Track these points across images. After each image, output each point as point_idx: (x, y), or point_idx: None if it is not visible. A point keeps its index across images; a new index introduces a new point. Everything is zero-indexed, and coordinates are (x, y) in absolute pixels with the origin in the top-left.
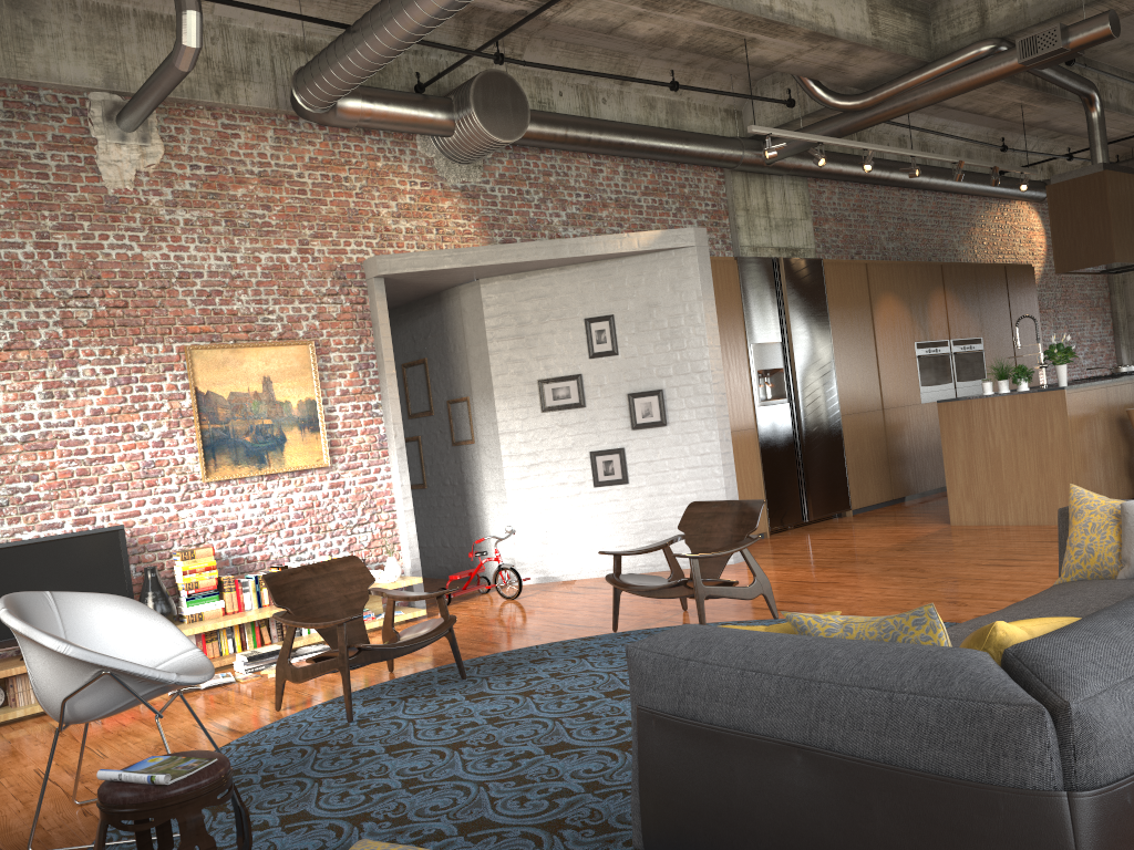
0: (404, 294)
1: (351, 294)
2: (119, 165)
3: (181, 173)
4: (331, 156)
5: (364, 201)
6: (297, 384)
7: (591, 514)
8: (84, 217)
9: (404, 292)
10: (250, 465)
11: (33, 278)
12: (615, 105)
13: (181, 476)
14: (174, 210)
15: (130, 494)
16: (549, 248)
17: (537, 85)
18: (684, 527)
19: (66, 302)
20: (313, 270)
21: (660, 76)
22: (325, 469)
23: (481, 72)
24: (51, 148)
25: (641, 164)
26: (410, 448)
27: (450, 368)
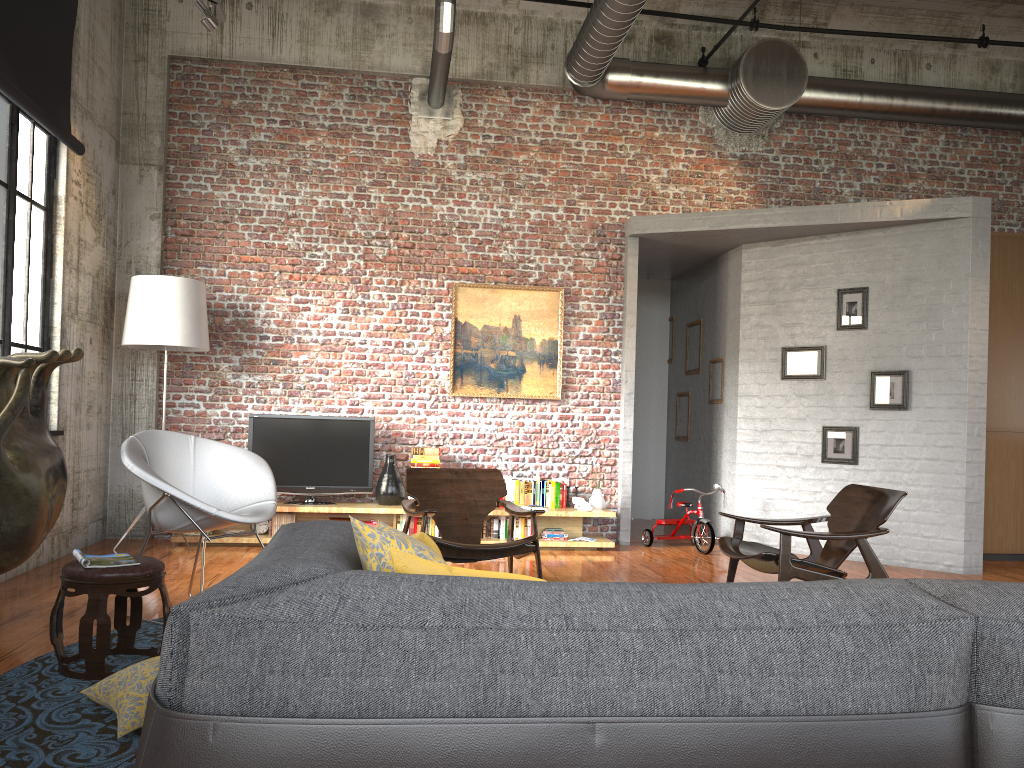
0: (682, 257)
1: (608, 251)
2: (425, 135)
3: (474, 142)
4: (610, 127)
5: (635, 168)
6: (543, 325)
7: (815, 489)
8: (393, 176)
9: (680, 255)
10: (491, 388)
11: (349, 221)
12: (942, 70)
13: (433, 388)
14: (463, 172)
15: (391, 395)
16: (800, 214)
17: (844, 54)
18: (832, 508)
19: (369, 241)
20: (576, 227)
21: (1007, 36)
22: (557, 402)
23: (756, 42)
24: (377, 123)
25: (971, 133)
26: (683, 402)
27: (715, 329)
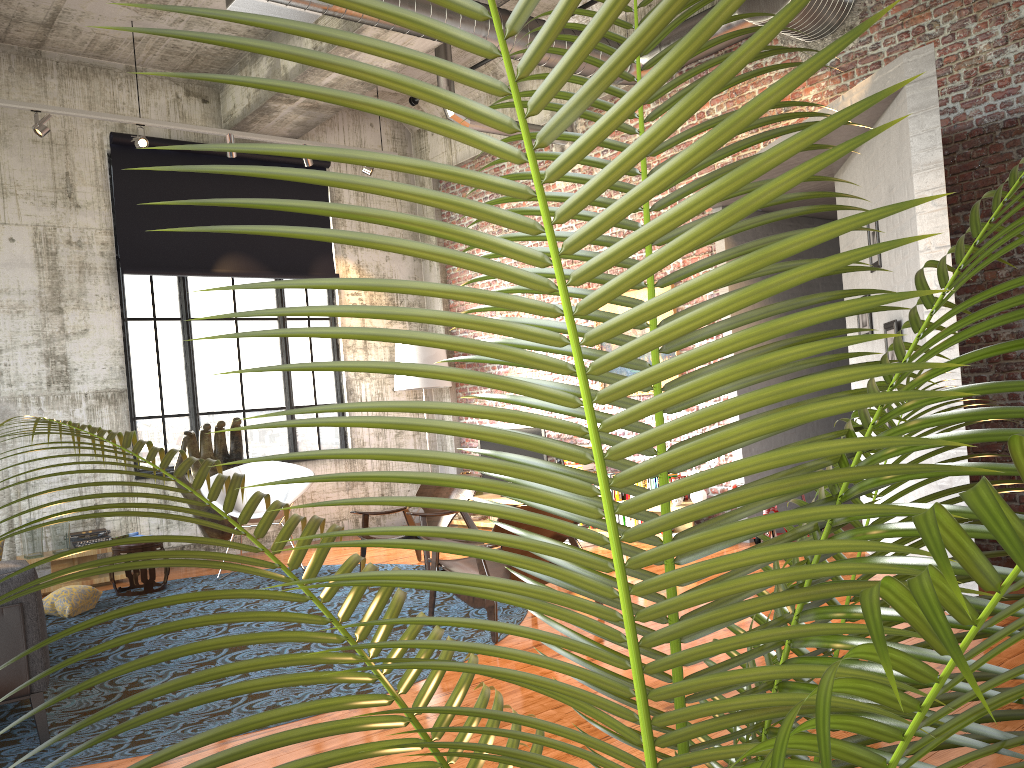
0: None
1: None
2: None
3: None
4: None
5: None
6: (660, 319)
7: None
8: None
9: None
10: None
11: None
12: None
13: None
14: None
15: None
16: None
17: None
18: None
19: None
20: None
21: None
22: None
23: None
24: None
25: None
26: None
27: None
